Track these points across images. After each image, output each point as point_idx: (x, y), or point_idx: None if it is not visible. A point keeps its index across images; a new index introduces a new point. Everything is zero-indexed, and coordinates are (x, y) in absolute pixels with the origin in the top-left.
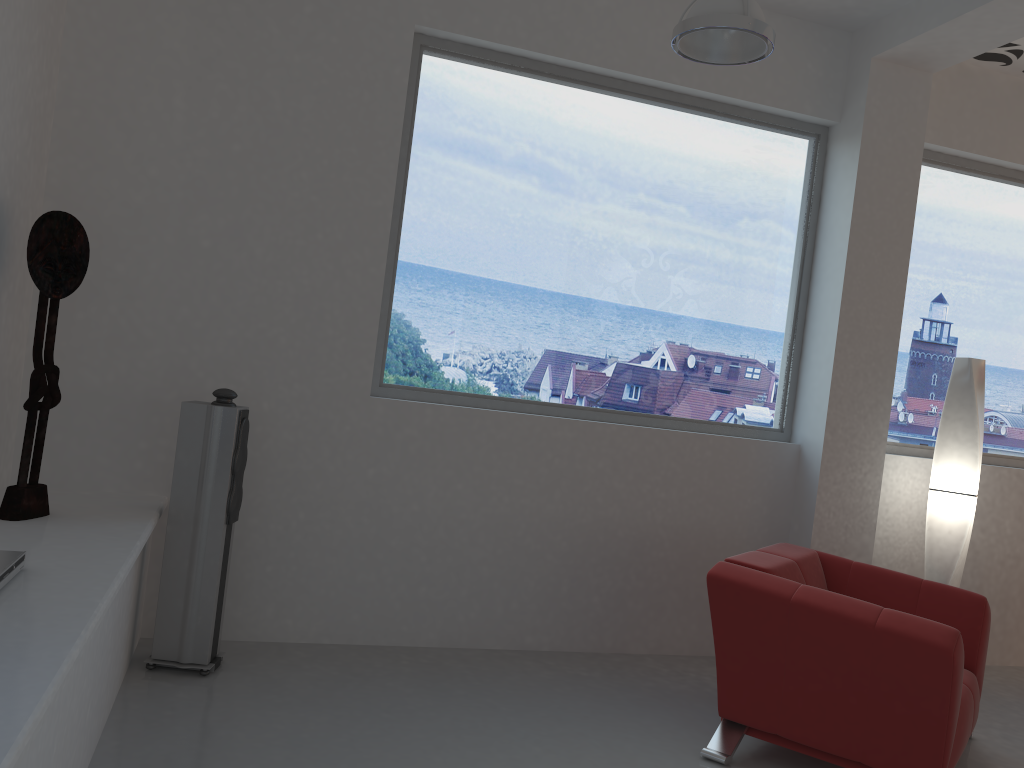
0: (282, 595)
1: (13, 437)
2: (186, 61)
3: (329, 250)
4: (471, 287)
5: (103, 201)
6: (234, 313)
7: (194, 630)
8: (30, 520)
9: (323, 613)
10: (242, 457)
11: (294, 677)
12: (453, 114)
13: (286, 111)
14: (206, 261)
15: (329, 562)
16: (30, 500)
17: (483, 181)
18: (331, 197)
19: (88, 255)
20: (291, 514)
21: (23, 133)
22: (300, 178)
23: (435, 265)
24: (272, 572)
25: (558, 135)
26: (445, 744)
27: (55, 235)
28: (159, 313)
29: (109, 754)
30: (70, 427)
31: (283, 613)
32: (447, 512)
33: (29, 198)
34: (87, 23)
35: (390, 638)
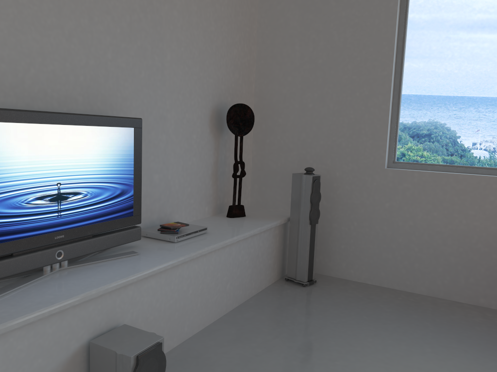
0: (348, 259)
1: (249, 188)
2: (299, 29)
3: (362, 100)
4: (442, 107)
5: (273, 94)
6: (322, 134)
7: (300, 267)
8: (235, 218)
9: (367, 269)
10: (316, 196)
11: (340, 294)
12: (428, 17)
13: (339, 39)
14: (310, 113)
15: (369, 246)
16: (236, 210)
17: (447, 48)
18: (362, 74)
19: (253, 118)
20: (350, 223)
21: (235, 75)
22: (347, 69)
23: (421, 98)
24: (343, 248)
25: (496, 10)
26: (380, 335)
27: (237, 112)
28: (294, 137)
29: (245, 305)
30: (267, 184)
31: (349, 267)
32: (428, 226)
33: (243, 99)
34: (264, 25)
35: (400, 286)
